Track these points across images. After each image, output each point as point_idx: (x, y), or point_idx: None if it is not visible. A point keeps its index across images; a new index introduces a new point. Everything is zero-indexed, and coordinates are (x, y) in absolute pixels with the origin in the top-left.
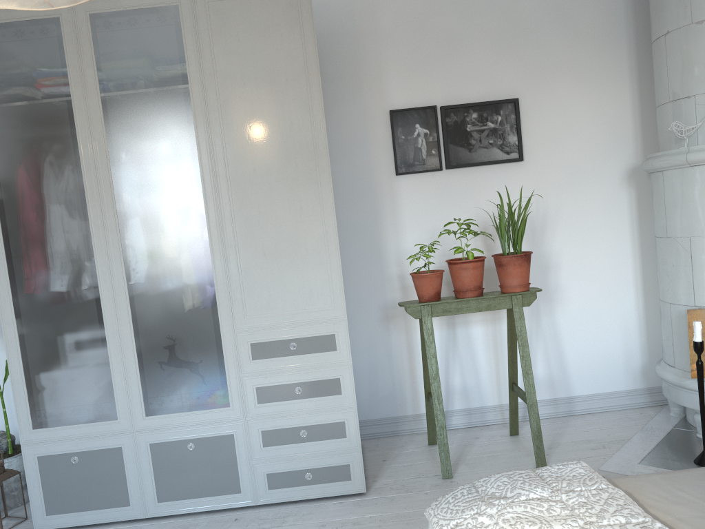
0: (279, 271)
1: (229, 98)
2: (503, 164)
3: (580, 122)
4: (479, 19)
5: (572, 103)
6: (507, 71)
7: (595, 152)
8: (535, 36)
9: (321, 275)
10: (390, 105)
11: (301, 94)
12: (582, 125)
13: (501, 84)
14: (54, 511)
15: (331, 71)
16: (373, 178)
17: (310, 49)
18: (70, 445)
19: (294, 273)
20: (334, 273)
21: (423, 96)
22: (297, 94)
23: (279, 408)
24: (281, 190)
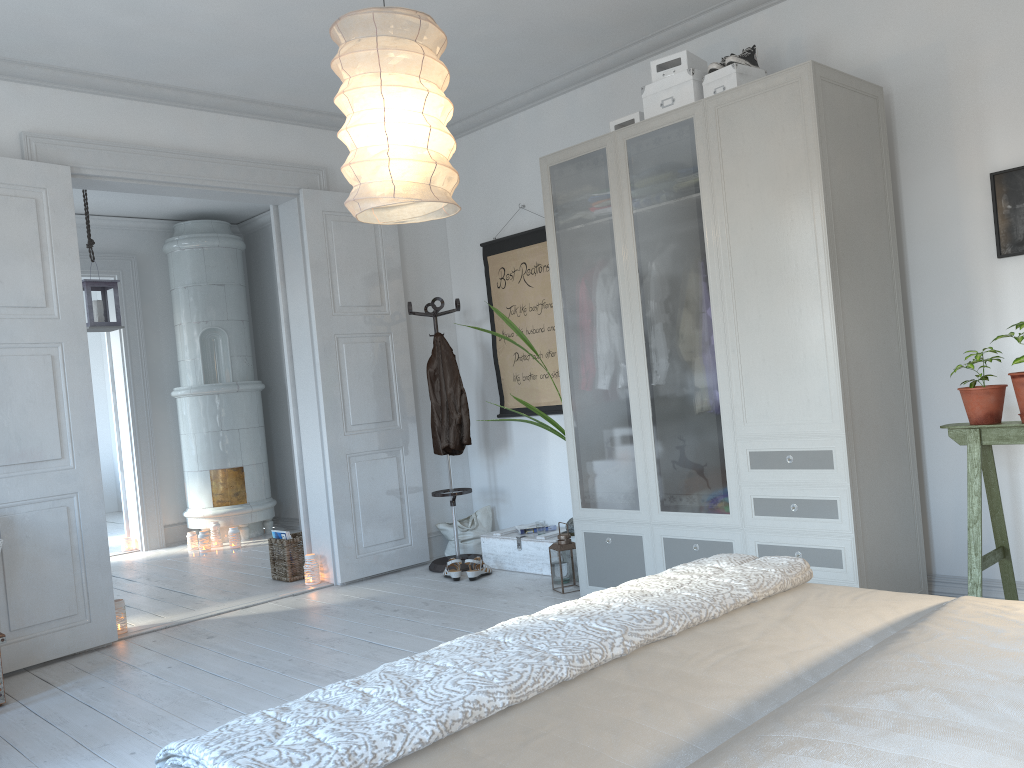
0: (776, 377)
1: (734, 201)
2: None
3: None
4: None
5: None
6: None
7: None
8: None
9: (818, 384)
10: (992, 166)
11: (801, 188)
12: None
13: None
14: (594, 583)
15: (914, 134)
16: (966, 264)
17: (810, 138)
18: (605, 527)
19: (791, 380)
20: (831, 382)
21: None
22: (798, 188)
23: (775, 523)
24: (780, 292)
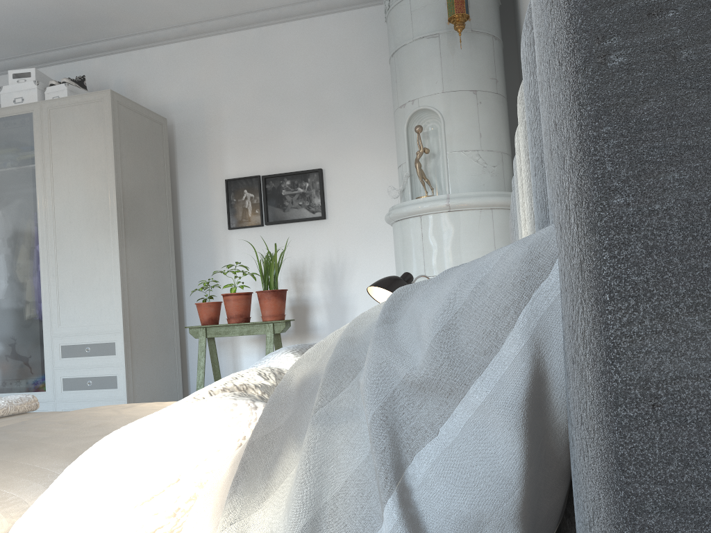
0: (82, 294)
1: (58, 173)
2: (311, 222)
3: (373, 187)
4: (294, 108)
5: (367, 172)
6: (315, 147)
7: (386, 212)
8: (337, 119)
9: (108, 298)
10: (227, 176)
11: (102, 169)
12: (375, 189)
13: (310, 157)
14: None
15: (186, 151)
16: (213, 232)
17: (108, 138)
18: None
19: (91, 296)
20: (116, 297)
21: (251, 168)
22: (100, 169)
23: (76, 395)
24: (86, 236)
